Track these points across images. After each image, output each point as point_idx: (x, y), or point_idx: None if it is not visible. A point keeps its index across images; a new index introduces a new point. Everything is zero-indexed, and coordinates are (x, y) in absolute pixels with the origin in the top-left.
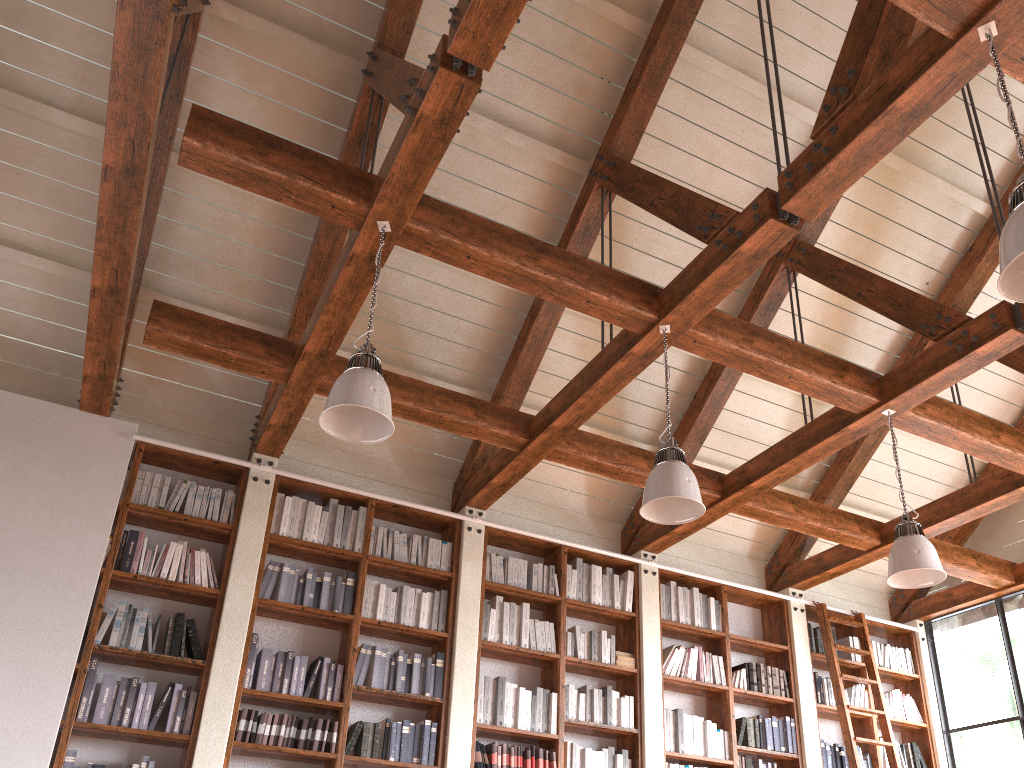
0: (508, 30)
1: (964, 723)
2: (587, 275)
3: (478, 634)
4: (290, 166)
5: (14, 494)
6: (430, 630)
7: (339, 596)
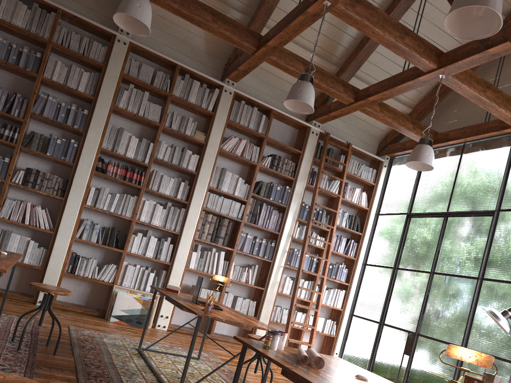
0: None
1: (386, 212)
2: None
3: (112, 102)
4: None
5: None
6: (83, 93)
7: (31, 62)
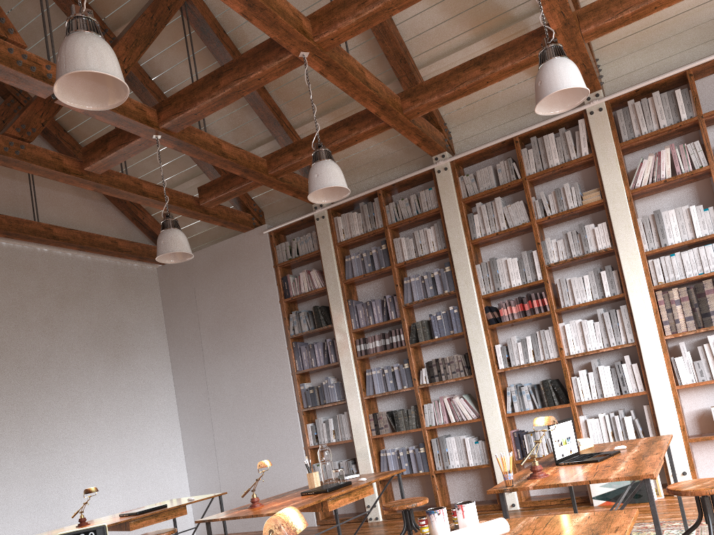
0: (33, 79)
1: None
2: (245, 66)
3: (466, 238)
4: (115, 145)
5: (240, 286)
6: (435, 252)
7: (381, 258)
